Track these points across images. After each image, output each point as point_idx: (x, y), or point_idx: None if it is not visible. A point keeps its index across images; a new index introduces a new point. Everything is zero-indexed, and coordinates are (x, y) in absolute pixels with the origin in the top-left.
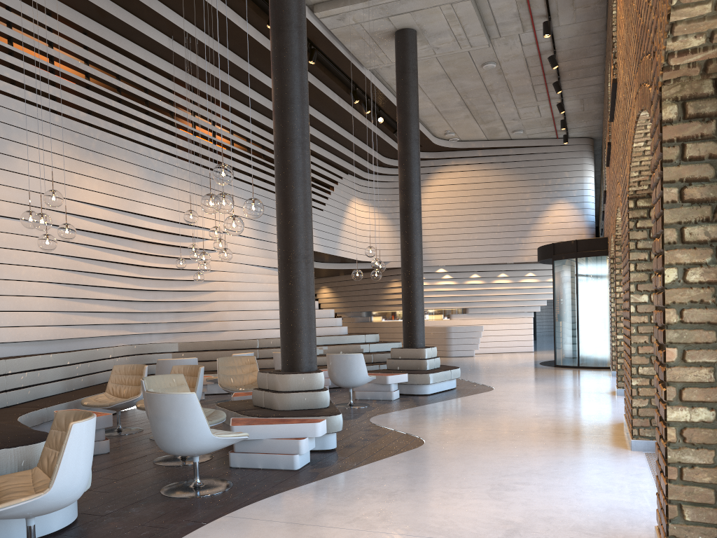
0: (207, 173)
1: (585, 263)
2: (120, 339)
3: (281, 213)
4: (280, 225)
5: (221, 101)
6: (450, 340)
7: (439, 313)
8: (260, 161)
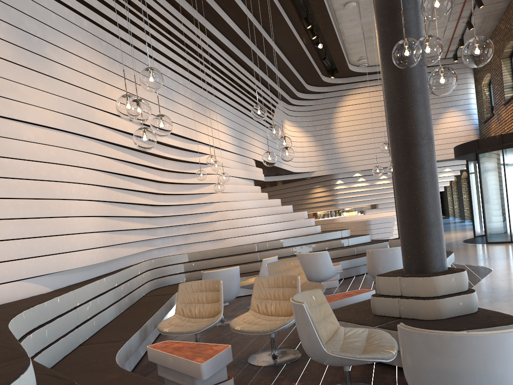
0: (201, 92)
1: (511, 153)
2: (141, 255)
3: (399, 88)
4: (399, 102)
5: (204, 26)
6: (370, 231)
7: (354, 210)
8: (231, 85)
